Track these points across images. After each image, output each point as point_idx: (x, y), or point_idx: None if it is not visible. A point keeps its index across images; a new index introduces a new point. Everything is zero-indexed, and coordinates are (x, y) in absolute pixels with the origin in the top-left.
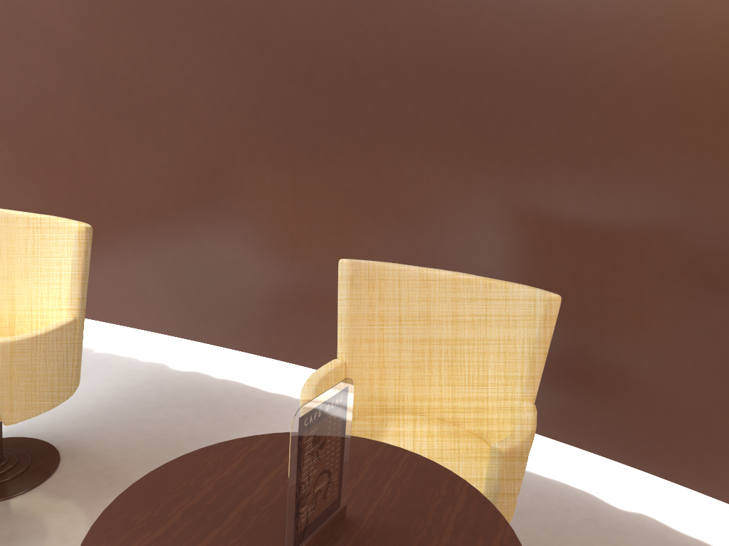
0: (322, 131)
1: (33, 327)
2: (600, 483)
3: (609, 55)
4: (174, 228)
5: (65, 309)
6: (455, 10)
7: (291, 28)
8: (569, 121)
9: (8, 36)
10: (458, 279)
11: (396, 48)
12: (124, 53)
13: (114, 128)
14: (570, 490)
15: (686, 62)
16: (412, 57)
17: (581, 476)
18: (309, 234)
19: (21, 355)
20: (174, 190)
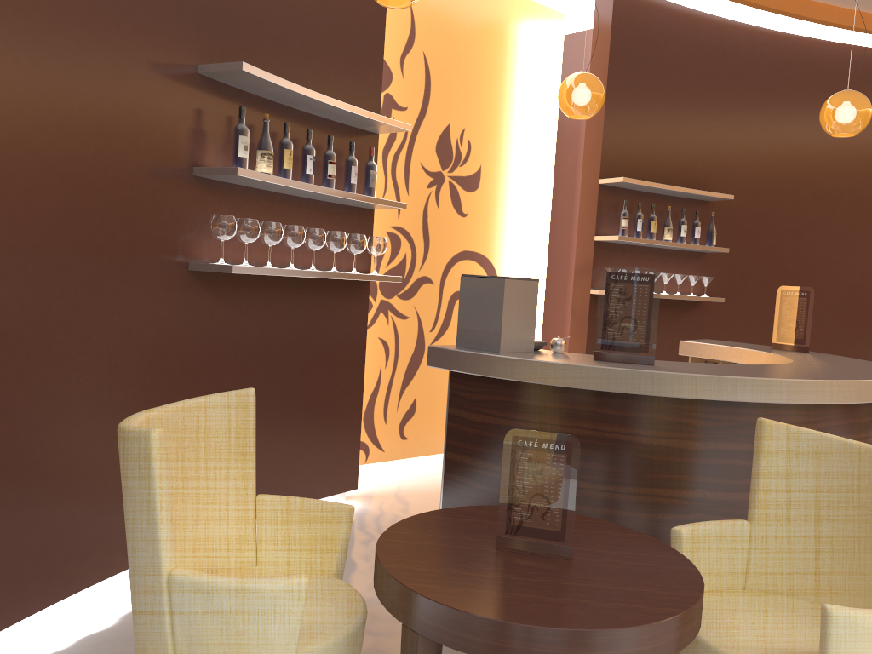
0: None
1: None
2: (65, 630)
3: (12, 140)
4: None
5: None
6: None
7: None
8: None
9: None
10: (155, 416)
11: None
12: None
13: None
14: (80, 649)
15: (74, 161)
16: None
17: (50, 640)
18: None
19: None
20: None
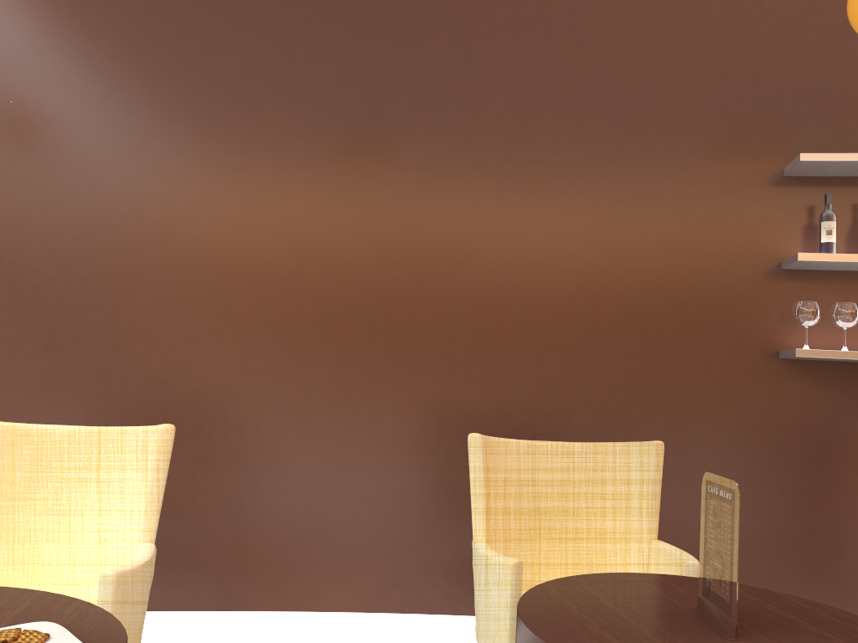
0: (309, 332)
1: (18, 585)
2: None
3: (582, 266)
4: None
5: (90, 546)
6: (447, 223)
7: (273, 228)
8: (556, 319)
9: None
10: (555, 446)
11: (390, 253)
12: (38, 242)
13: (7, 332)
14: None
15: (640, 273)
16: (407, 261)
17: None
18: (290, 445)
19: (134, 589)
20: (98, 408)
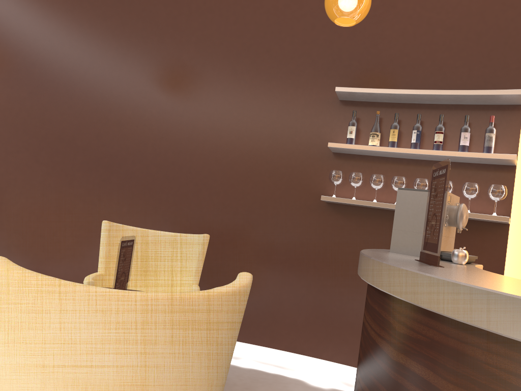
0: (77, 169)
1: None
2: None
3: (226, 144)
4: None
5: None
6: (156, 116)
7: (63, 114)
8: (209, 172)
9: None
10: (161, 233)
11: (124, 130)
12: None
13: None
14: None
15: (256, 150)
16: (132, 135)
17: None
18: (63, 227)
19: None
20: None
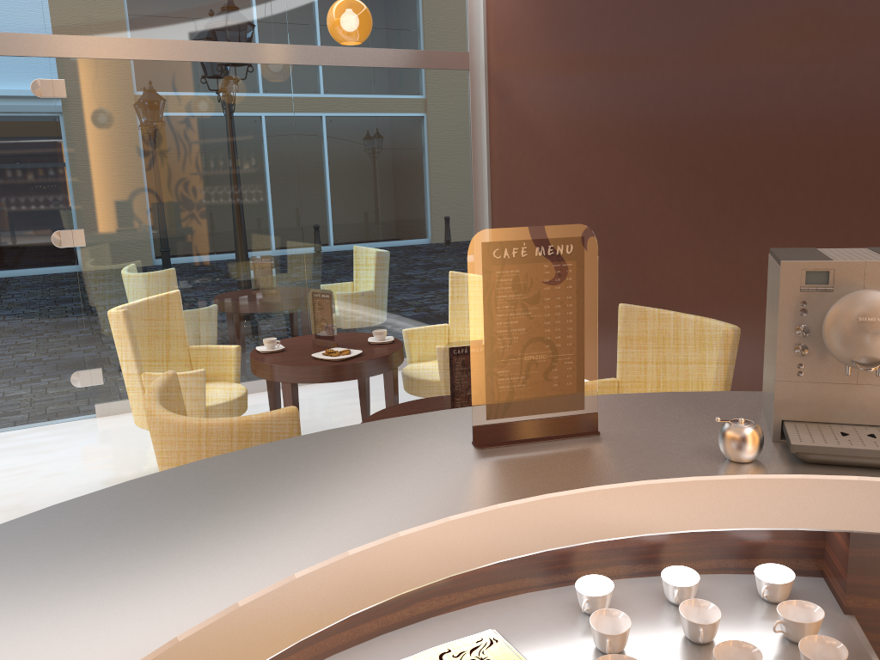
0: (710, 211)
1: None
2: None
3: None
4: (617, 298)
5: None
6: (798, 94)
7: (690, 127)
8: None
9: (530, 157)
10: (704, 322)
11: (758, 134)
12: (591, 161)
13: (583, 219)
14: None
15: None
16: (769, 140)
17: None
18: (702, 302)
19: None
20: (617, 266)
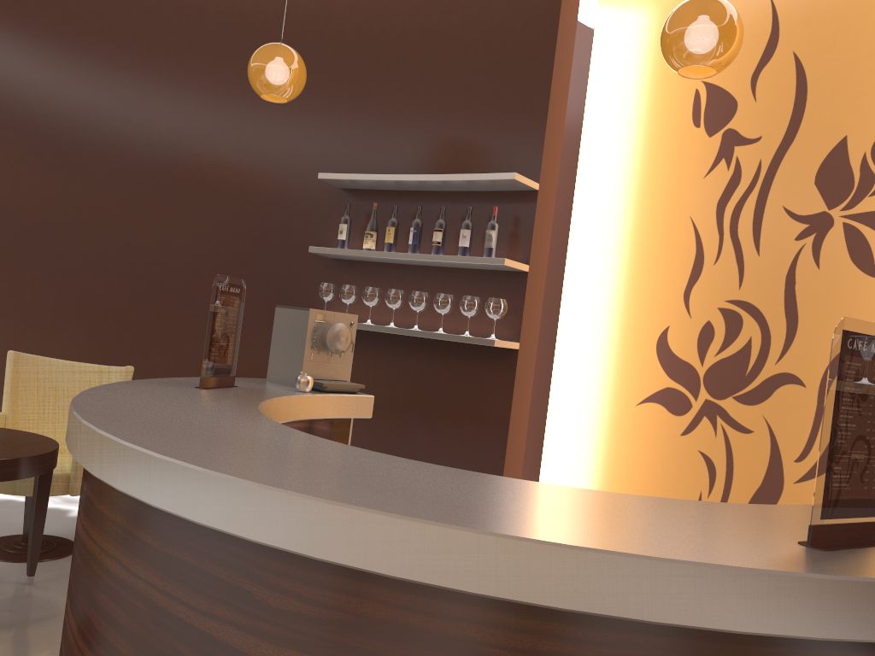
0: (26, 288)
1: None
2: None
3: (206, 250)
4: None
5: None
6: (121, 217)
7: (9, 217)
8: (186, 287)
9: None
10: (87, 366)
11: (82, 236)
12: None
13: None
14: None
15: (242, 257)
16: (92, 243)
17: None
18: None
19: None
20: None
